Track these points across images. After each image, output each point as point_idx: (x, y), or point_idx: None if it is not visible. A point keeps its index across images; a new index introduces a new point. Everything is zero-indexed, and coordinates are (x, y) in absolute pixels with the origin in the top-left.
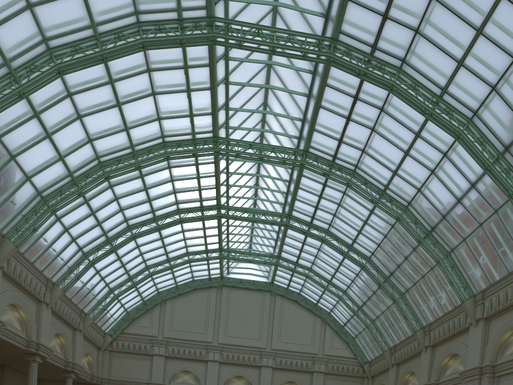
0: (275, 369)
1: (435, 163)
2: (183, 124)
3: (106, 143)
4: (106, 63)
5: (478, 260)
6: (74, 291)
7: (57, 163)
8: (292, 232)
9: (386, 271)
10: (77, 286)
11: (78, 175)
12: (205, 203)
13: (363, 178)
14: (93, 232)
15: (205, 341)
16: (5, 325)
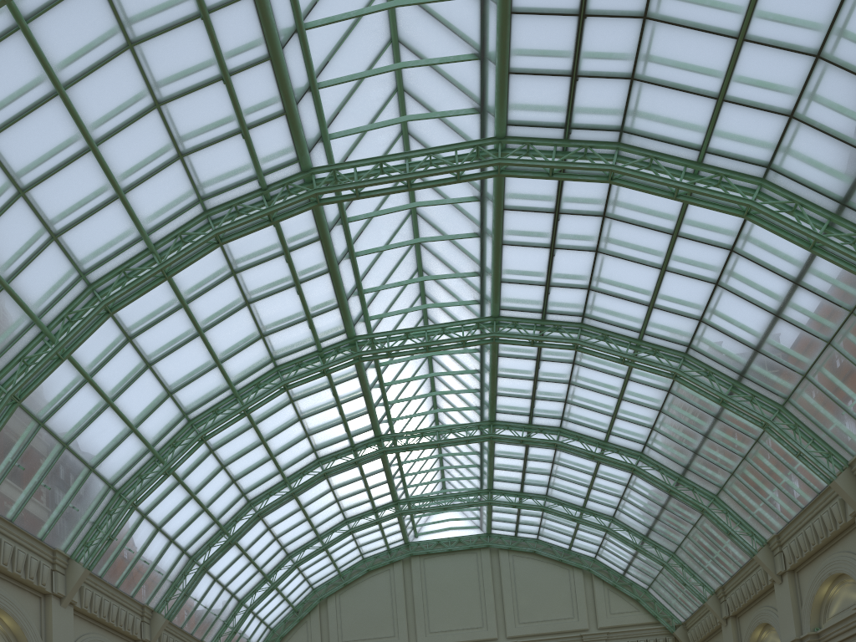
0: None
1: (718, 268)
2: (298, 332)
3: (193, 391)
4: (171, 281)
5: (841, 403)
6: (185, 614)
7: (128, 438)
8: (503, 446)
9: (675, 466)
10: (188, 607)
11: (161, 447)
12: (356, 438)
13: (599, 329)
14: (198, 523)
15: None
16: None
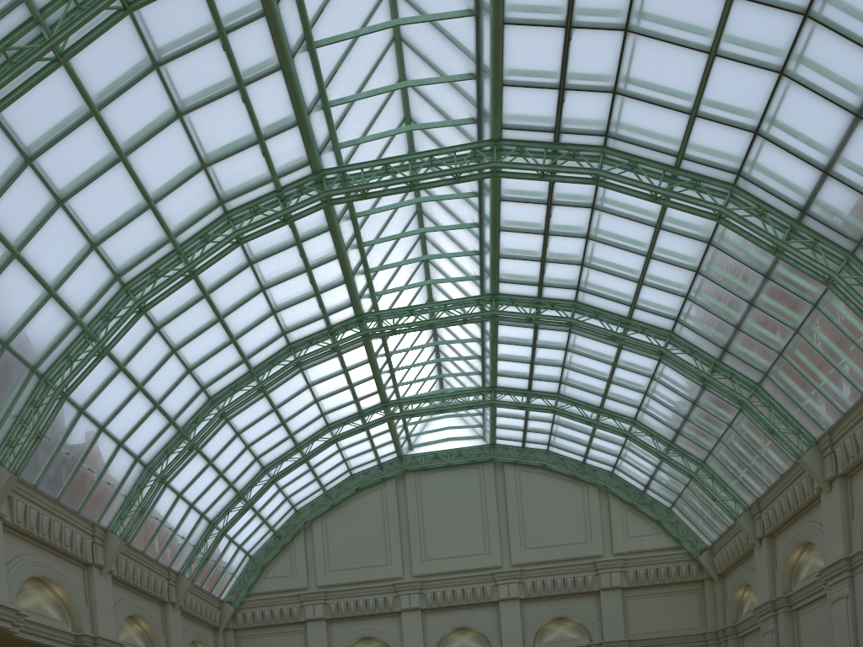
0: (526, 600)
1: (785, 46)
2: (250, 163)
3: (123, 244)
4: (71, 72)
5: None
6: (146, 536)
7: (47, 304)
8: (507, 329)
9: (711, 348)
10: (149, 527)
11: (92, 320)
12: (333, 318)
13: (626, 155)
14: (150, 424)
15: (389, 577)
16: (25, 615)
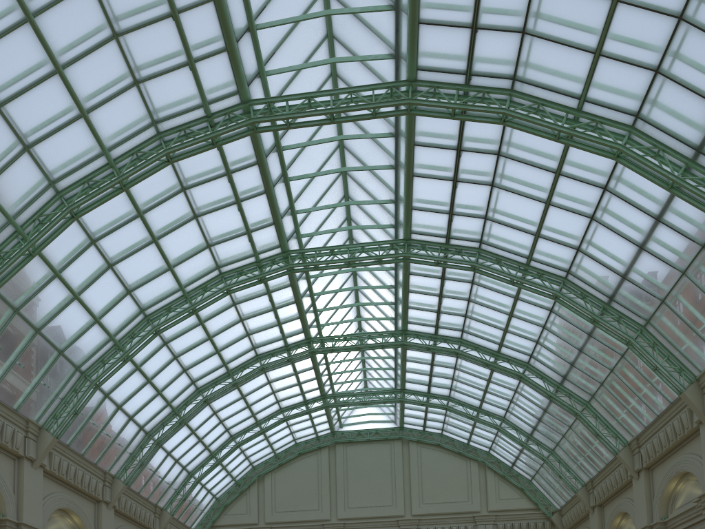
0: None
1: (593, 204)
2: (240, 245)
3: (149, 291)
4: (129, 193)
5: (692, 326)
6: (141, 481)
7: (93, 327)
8: (413, 353)
9: (555, 376)
10: (144, 475)
11: (121, 337)
12: (290, 340)
13: (494, 254)
14: (153, 405)
15: (320, 519)
16: None
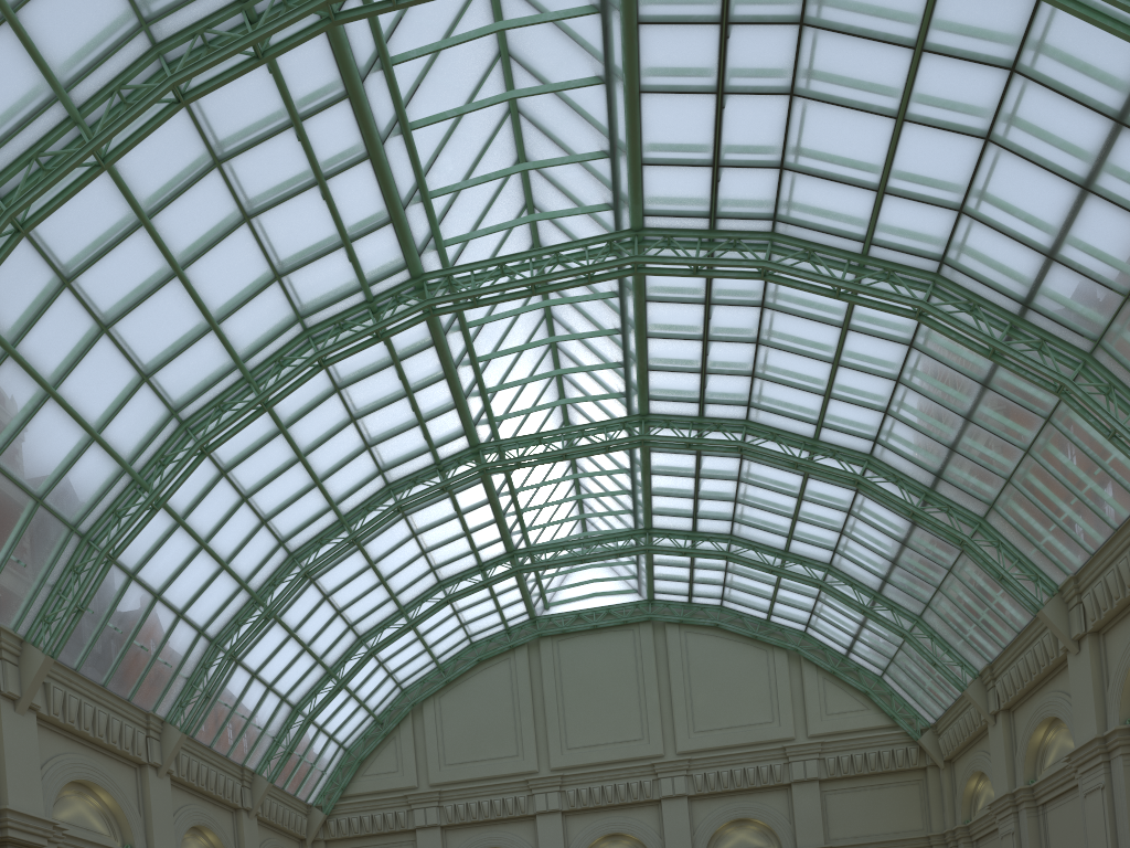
0: (696, 798)
1: (990, 107)
2: (333, 270)
3: (181, 373)
4: (116, 176)
5: None
6: (213, 727)
7: (89, 450)
8: (662, 457)
9: (921, 475)
10: (217, 716)
11: (144, 466)
12: (442, 451)
13: (800, 242)
14: (217, 588)
15: (521, 772)
16: (64, 829)
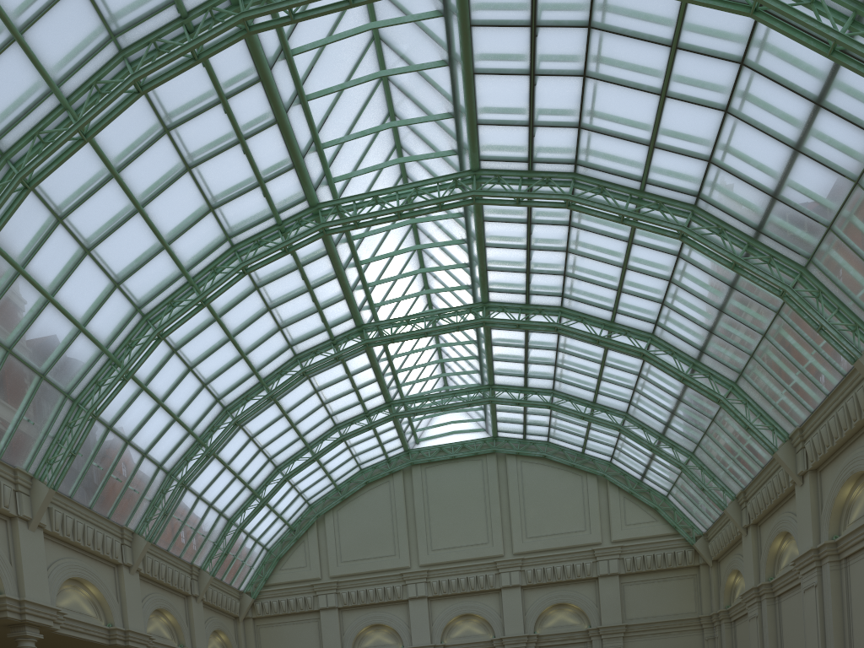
0: (527, 588)
1: (727, 89)
2: (252, 203)
3: (142, 281)
4: (94, 145)
5: None
6: (169, 536)
7: (78, 339)
8: (500, 333)
9: (689, 349)
10: (172, 527)
11: (116, 348)
12: (335, 330)
13: (595, 180)
14: (171, 434)
15: (397, 567)
16: (64, 613)
